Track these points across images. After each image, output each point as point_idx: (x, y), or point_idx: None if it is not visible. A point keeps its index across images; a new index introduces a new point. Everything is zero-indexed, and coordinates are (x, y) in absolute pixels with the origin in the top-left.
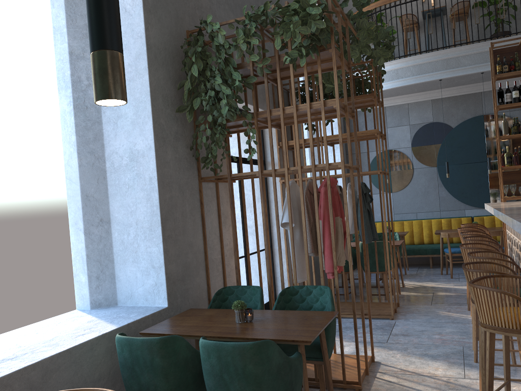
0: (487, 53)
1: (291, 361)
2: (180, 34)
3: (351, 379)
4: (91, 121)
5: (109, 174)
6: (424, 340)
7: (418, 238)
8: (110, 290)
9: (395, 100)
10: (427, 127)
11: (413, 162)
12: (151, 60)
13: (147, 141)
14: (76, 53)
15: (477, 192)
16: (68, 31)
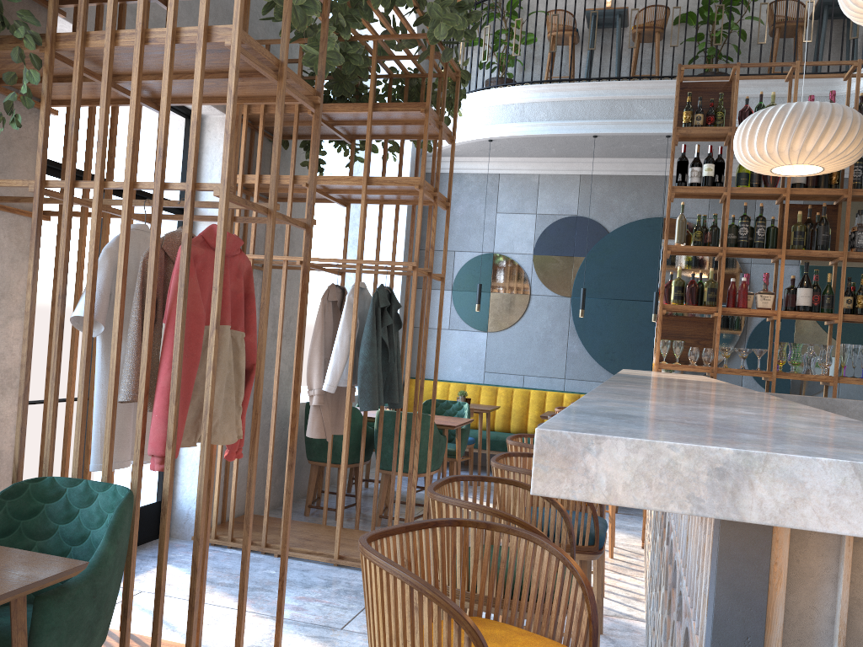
0: None
1: None
2: None
3: None
4: None
5: None
6: None
7: (518, 421)
8: None
9: (517, 164)
10: (565, 223)
11: (532, 283)
12: None
13: None
14: None
15: (632, 354)
16: None
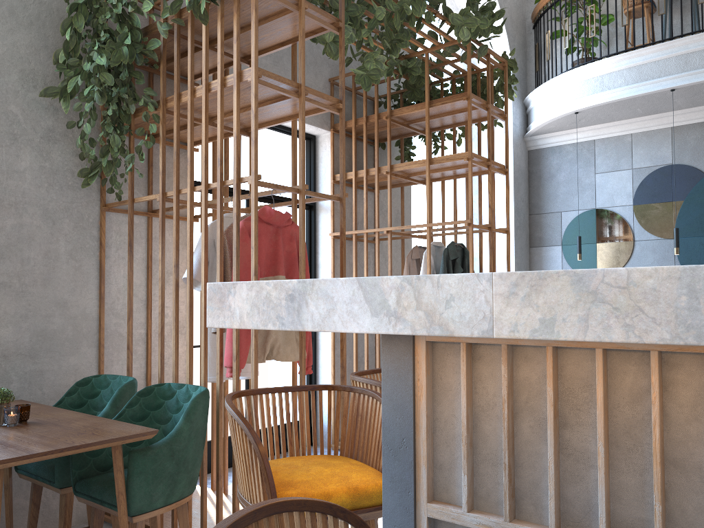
0: None
1: None
2: None
3: None
4: None
5: None
6: None
7: None
8: None
9: (609, 128)
10: (661, 173)
11: (634, 230)
12: (0, 16)
13: None
14: None
15: None
16: None
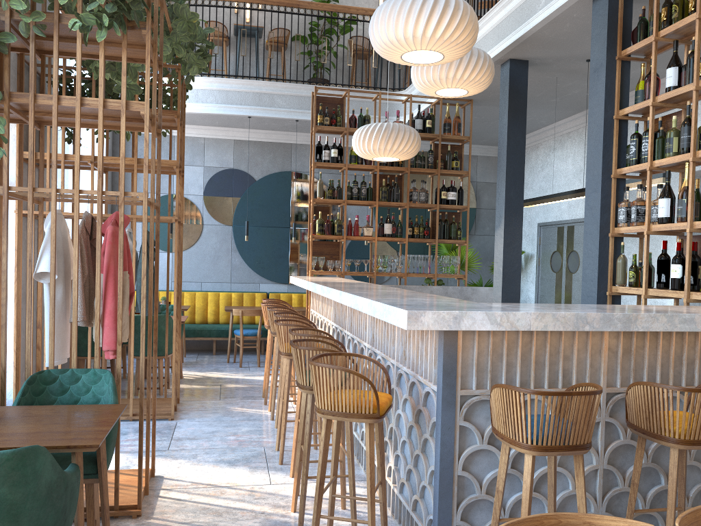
0: (304, 98)
1: (67, 477)
2: None
3: (127, 502)
4: None
5: None
6: (217, 443)
7: (201, 315)
8: None
9: (188, 129)
10: (225, 173)
11: (204, 216)
12: None
13: None
14: None
15: (276, 263)
16: None
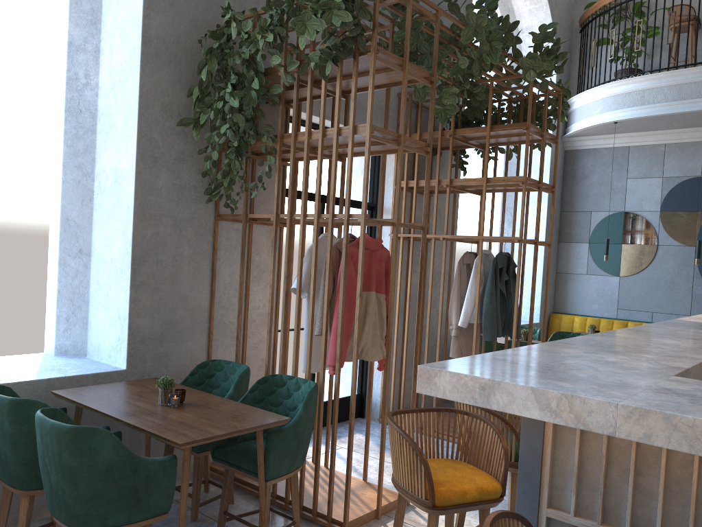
0: None
1: (138, 463)
2: (213, 24)
3: (340, 518)
4: (83, 129)
5: (96, 196)
6: None
7: None
8: (80, 338)
9: (644, 137)
10: (689, 183)
11: (659, 235)
12: (149, 57)
13: (130, 159)
14: (76, 44)
15: None
16: (70, 16)
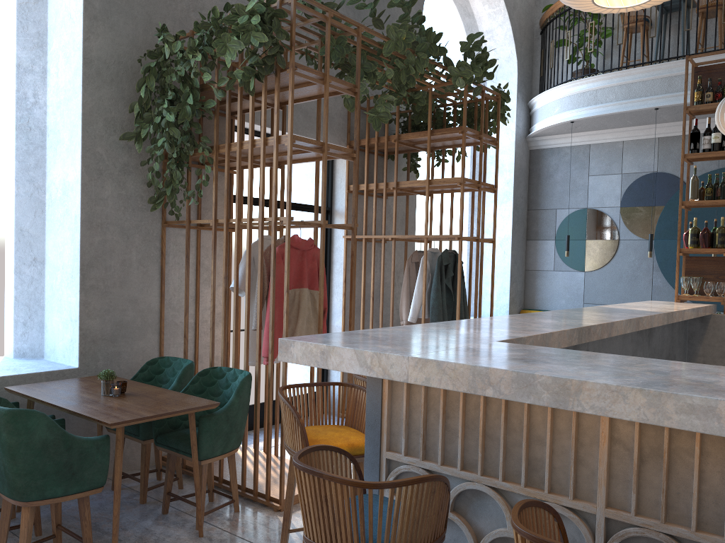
0: None
1: (72, 441)
2: (153, 44)
3: (278, 496)
4: (34, 145)
5: (47, 208)
6: None
7: None
8: (37, 341)
9: (603, 135)
10: (646, 179)
11: (620, 230)
12: (90, 77)
13: (76, 172)
14: (24, 66)
15: None
16: (17, 40)
